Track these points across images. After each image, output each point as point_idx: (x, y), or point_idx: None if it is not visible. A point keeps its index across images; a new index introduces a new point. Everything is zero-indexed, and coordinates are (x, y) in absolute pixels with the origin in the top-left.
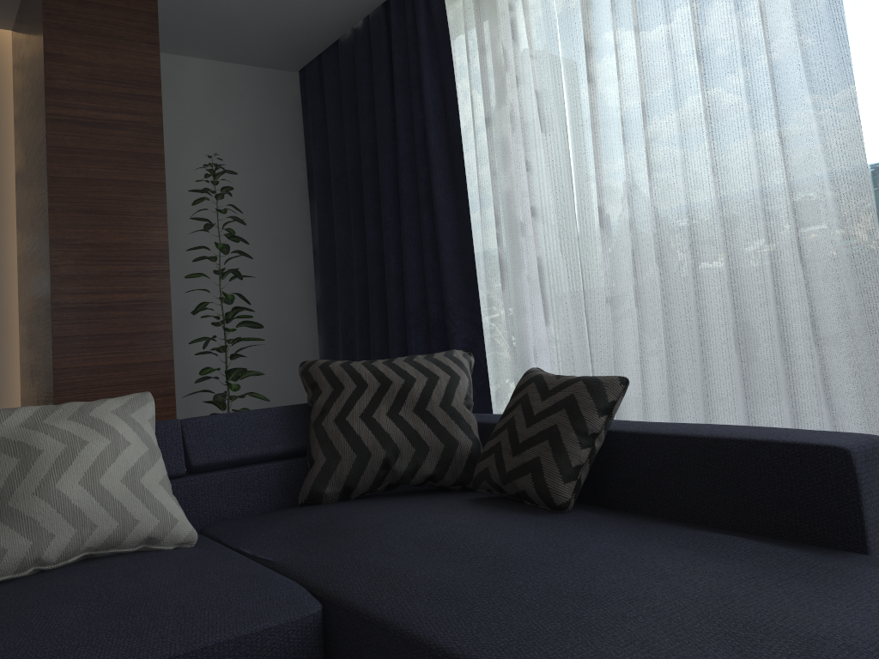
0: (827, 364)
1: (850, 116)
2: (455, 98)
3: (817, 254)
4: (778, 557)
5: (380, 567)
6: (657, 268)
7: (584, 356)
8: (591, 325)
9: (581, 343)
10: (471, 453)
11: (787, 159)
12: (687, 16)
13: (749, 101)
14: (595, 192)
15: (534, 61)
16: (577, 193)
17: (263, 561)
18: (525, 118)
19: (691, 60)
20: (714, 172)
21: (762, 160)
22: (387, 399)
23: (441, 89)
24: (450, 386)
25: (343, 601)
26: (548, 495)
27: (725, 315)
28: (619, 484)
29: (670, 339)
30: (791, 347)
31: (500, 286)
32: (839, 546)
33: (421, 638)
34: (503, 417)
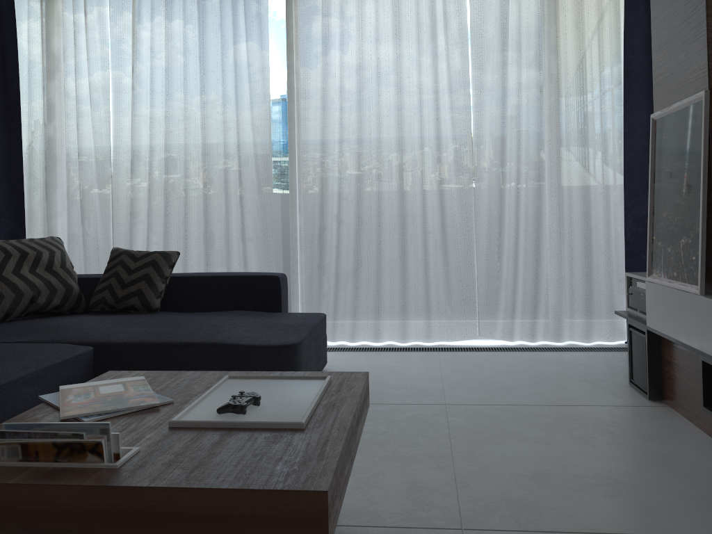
0: (247, 249)
1: (267, 145)
2: (17, 66)
3: (247, 201)
4: (260, 313)
5: (107, 331)
6: (165, 199)
7: (108, 244)
8: (115, 227)
9: (106, 237)
10: (79, 293)
11: (240, 158)
12: (194, 73)
13: (224, 126)
14: (125, 151)
15: (90, 63)
16: (114, 150)
17: (15, 343)
18: (80, 97)
19: (194, 96)
20: (204, 156)
21: (227, 155)
22: (27, 263)
23: (0, 55)
24: (62, 256)
25: (105, 342)
26: (149, 305)
27: (198, 226)
28: (172, 301)
29: (169, 236)
30: (231, 242)
31: (40, 198)
32: (272, 311)
33: (165, 342)
34: (107, 272)
